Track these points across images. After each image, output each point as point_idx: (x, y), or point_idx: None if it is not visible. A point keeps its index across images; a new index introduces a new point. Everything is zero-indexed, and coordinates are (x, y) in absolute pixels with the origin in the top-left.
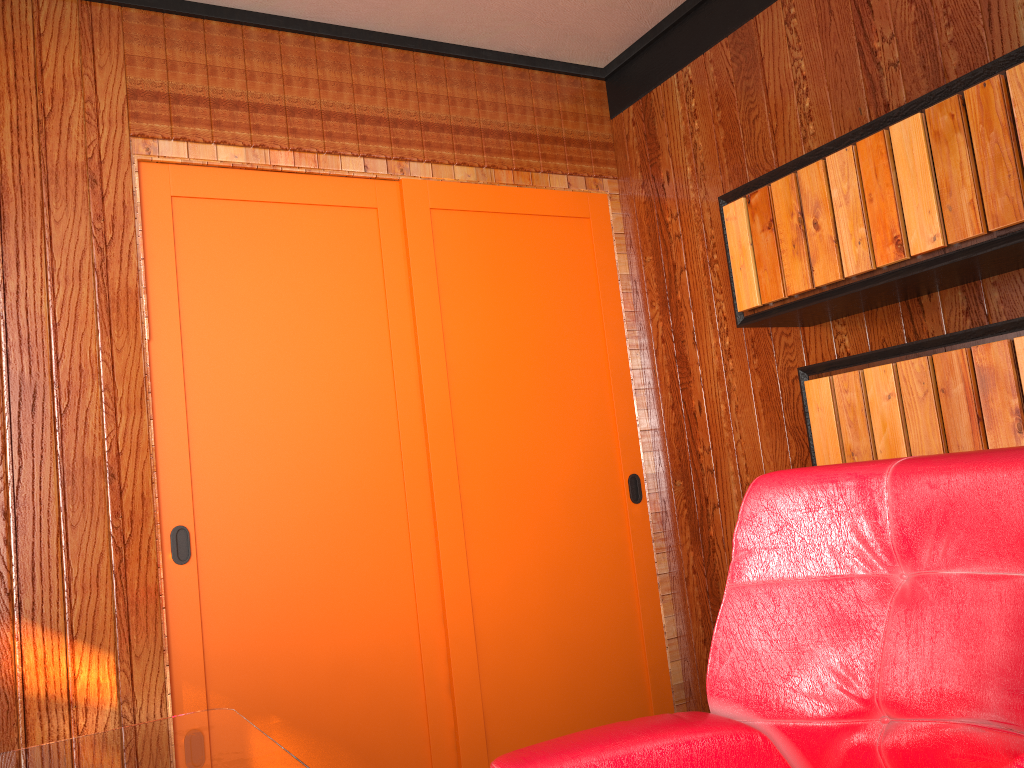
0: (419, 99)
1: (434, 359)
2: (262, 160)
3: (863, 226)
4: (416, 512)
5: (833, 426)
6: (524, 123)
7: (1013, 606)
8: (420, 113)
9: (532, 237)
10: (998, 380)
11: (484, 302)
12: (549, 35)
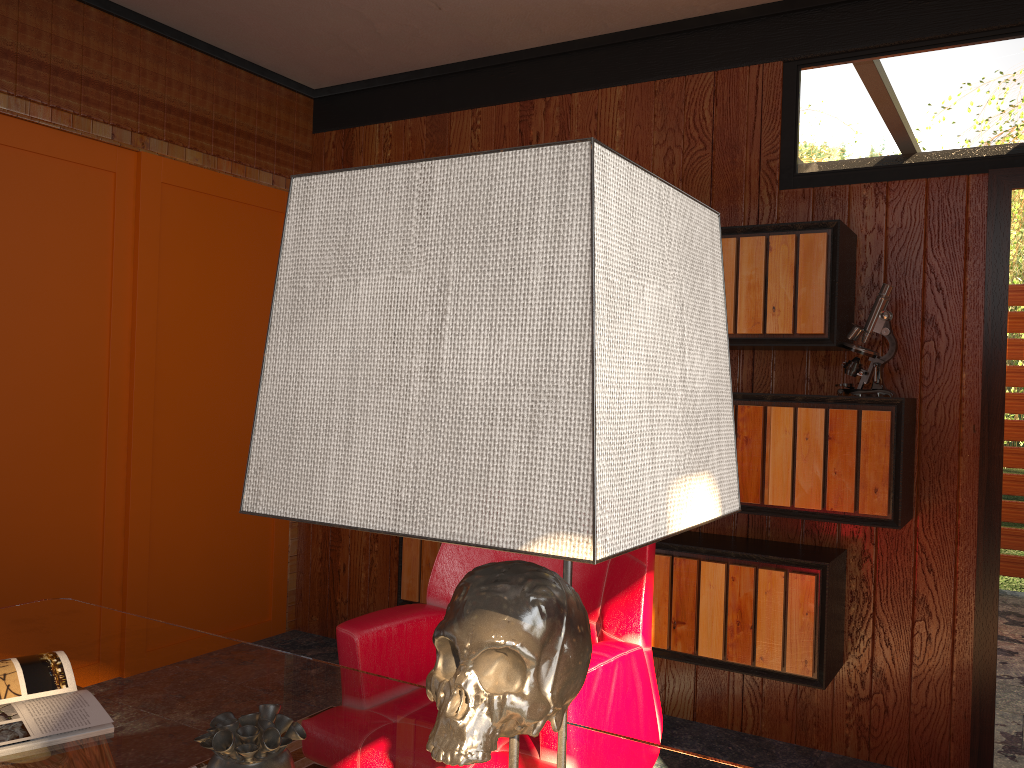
0: (166, 83)
1: (148, 315)
2: (23, 110)
3: None
4: (114, 442)
5: None
6: (247, 123)
7: None
8: (166, 96)
9: (238, 221)
10: None
11: (193, 271)
12: (285, 60)
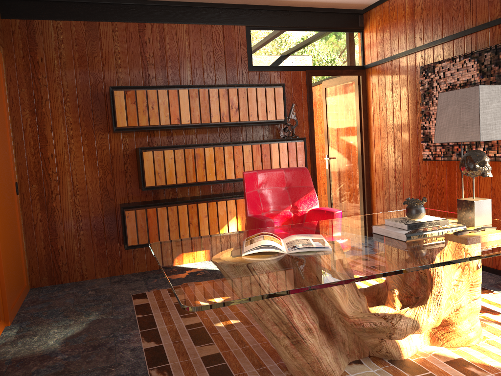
0: None
1: None
2: None
3: (168, 112)
4: None
5: (152, 165)
6: None
7: (275, 192)
8: None
9: None
10: (200, 157)
11: None
12: None
